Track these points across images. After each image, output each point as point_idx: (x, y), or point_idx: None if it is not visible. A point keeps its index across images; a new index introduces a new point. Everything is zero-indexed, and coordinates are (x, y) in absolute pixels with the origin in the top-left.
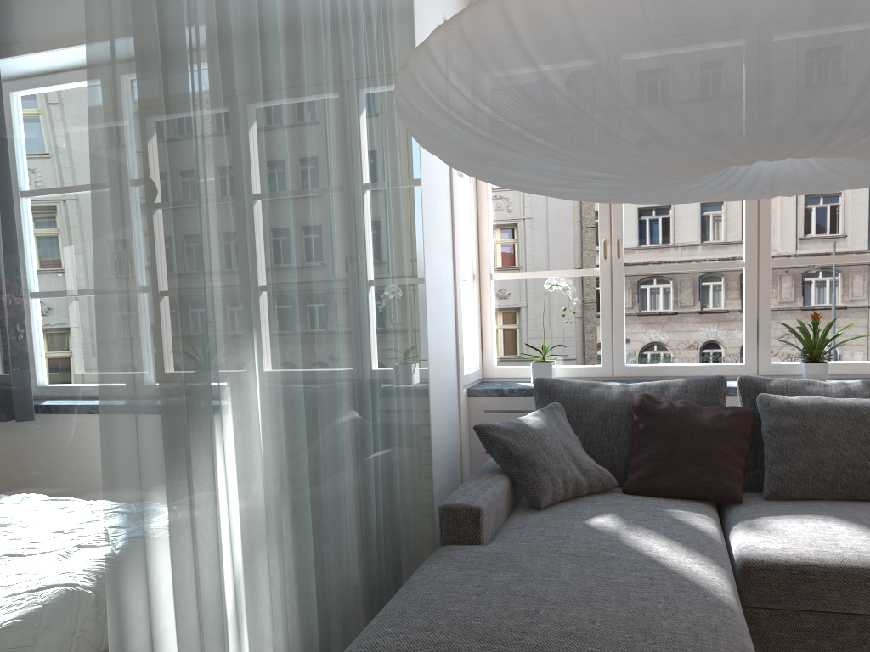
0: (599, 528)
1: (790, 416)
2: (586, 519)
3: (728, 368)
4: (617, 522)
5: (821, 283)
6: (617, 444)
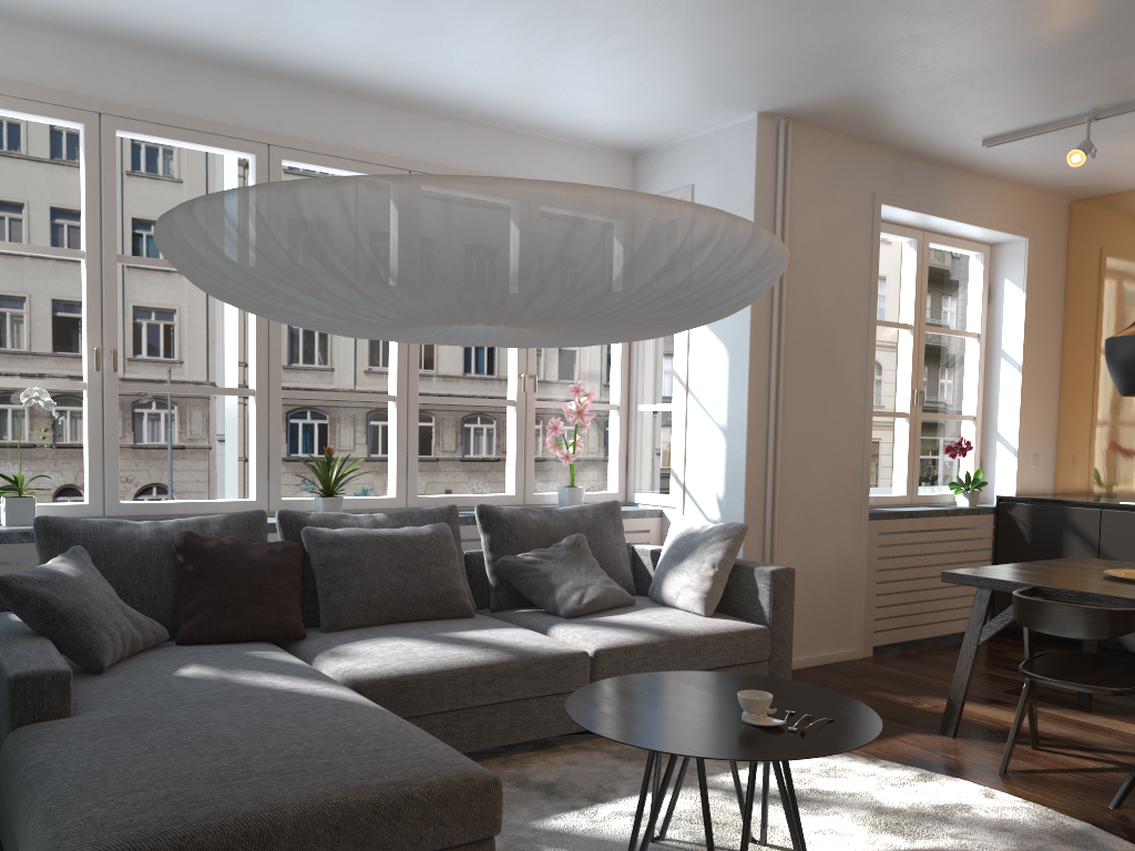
0: (199, 677)
1: (339, 547)
2: (174, 673)
3: (239, 505)
4: (211, 669)
5: (140, 415)
6: (160, 591)
